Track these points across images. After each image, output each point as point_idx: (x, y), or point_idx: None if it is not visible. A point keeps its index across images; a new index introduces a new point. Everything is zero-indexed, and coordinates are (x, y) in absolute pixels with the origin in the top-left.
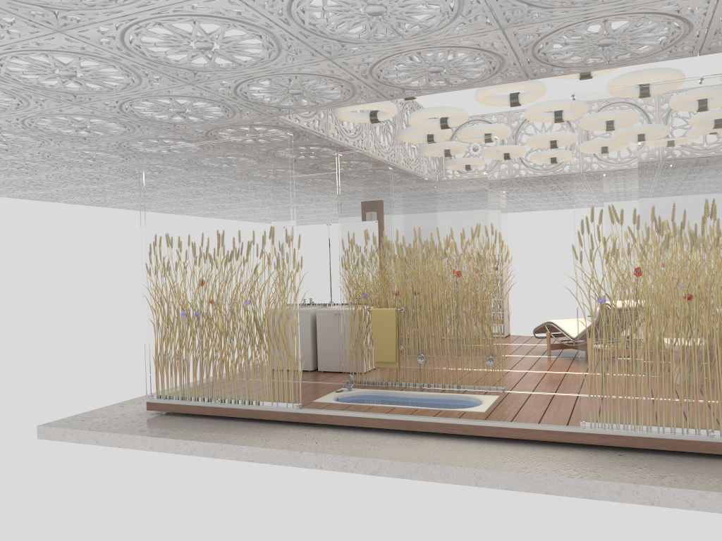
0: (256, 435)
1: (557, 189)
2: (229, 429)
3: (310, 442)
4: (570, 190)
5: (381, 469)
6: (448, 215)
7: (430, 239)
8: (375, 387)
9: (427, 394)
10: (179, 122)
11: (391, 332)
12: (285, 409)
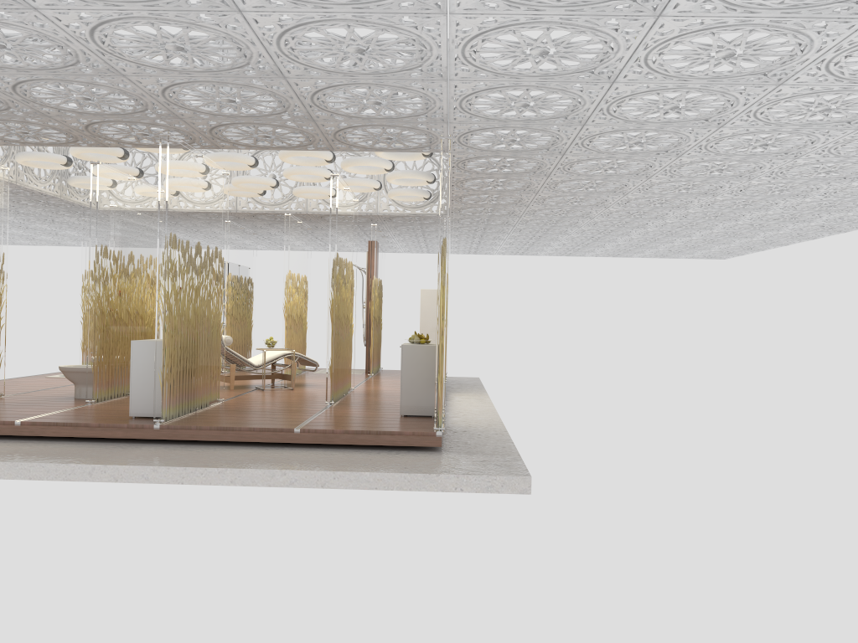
0: None
1: (582, 201)
2: None
3: None
4: (617, 199)
5: None
6: None
7: None
8: None
9: None
10: None
11: None
12: None
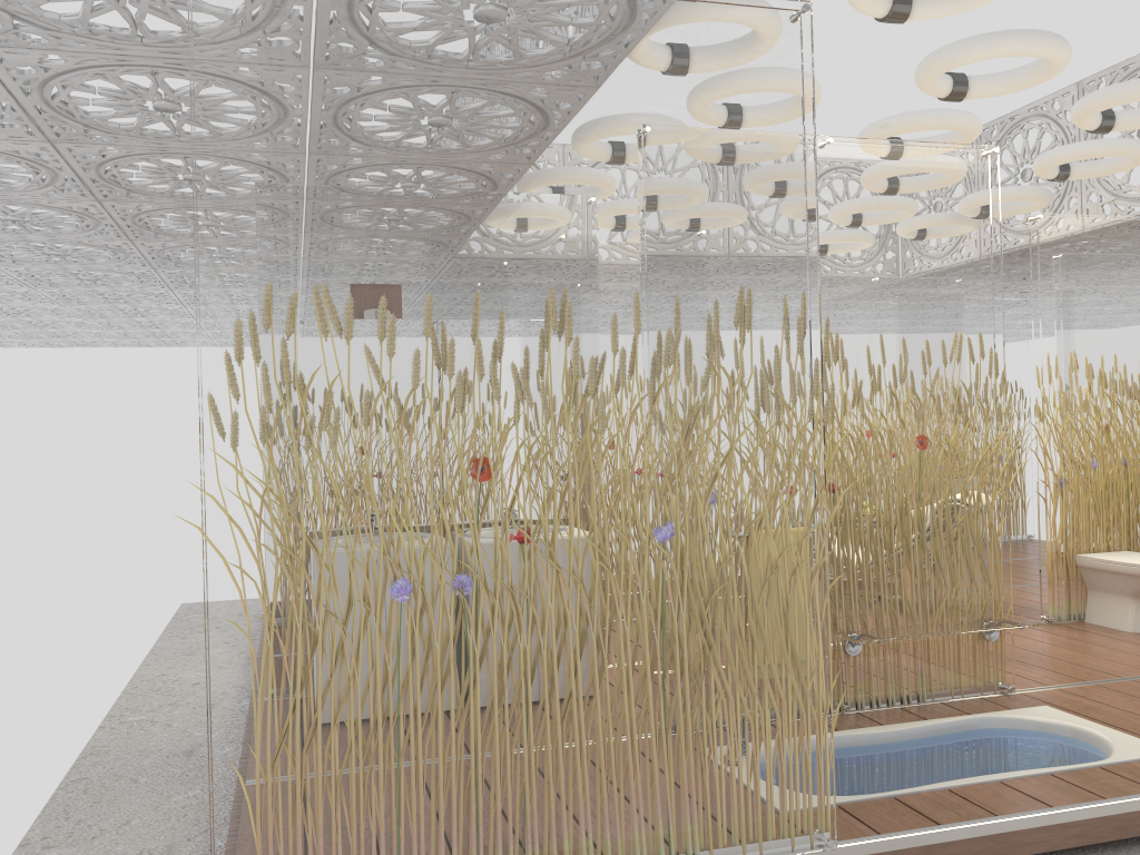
0: None
1: None
2: None
3: None
4: None
5: None
6: (906, 310)
7: (870, 363)
8: None
9: (916, 727)
10: None
11: None
12: None
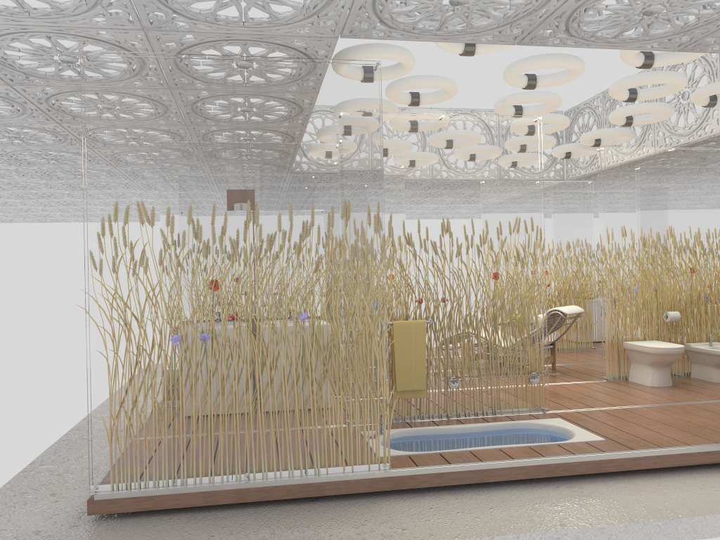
0: (366, 524)
1: None
2: (299, 522)
3: (467, 519)
4: None
5: (611, 539)
6: (486, 205)
7: (464, 233)
8: (395, 424)
9: (480, 425)
10: (195, 13)
11: (420, 350)
12: (368, 475)
